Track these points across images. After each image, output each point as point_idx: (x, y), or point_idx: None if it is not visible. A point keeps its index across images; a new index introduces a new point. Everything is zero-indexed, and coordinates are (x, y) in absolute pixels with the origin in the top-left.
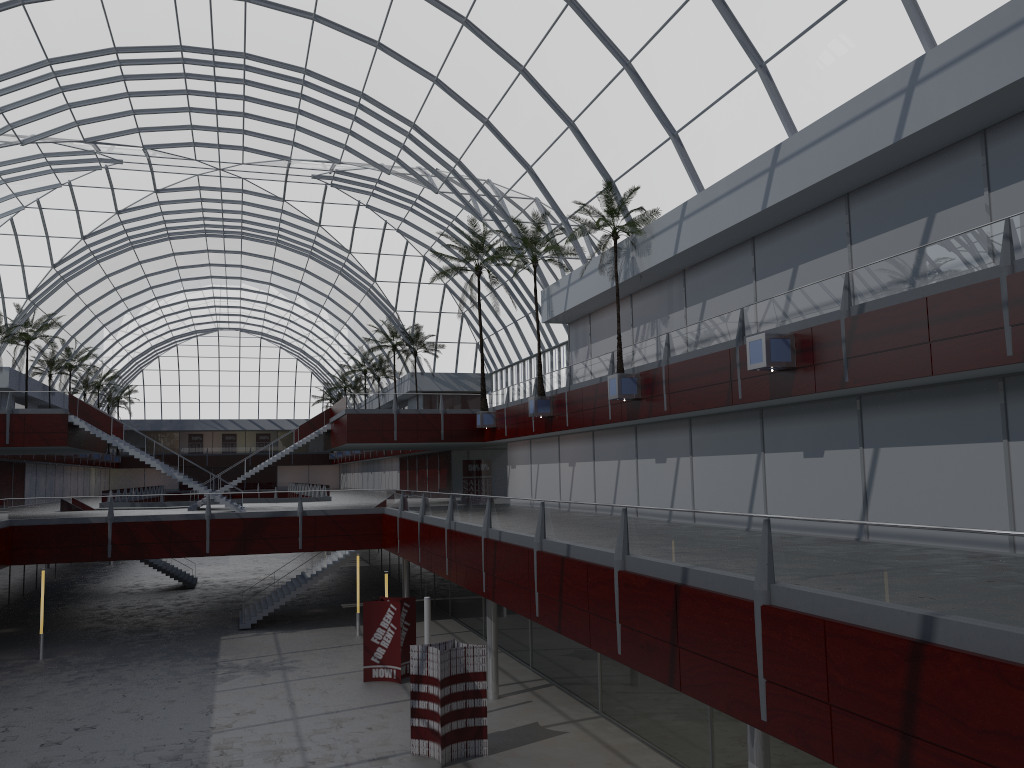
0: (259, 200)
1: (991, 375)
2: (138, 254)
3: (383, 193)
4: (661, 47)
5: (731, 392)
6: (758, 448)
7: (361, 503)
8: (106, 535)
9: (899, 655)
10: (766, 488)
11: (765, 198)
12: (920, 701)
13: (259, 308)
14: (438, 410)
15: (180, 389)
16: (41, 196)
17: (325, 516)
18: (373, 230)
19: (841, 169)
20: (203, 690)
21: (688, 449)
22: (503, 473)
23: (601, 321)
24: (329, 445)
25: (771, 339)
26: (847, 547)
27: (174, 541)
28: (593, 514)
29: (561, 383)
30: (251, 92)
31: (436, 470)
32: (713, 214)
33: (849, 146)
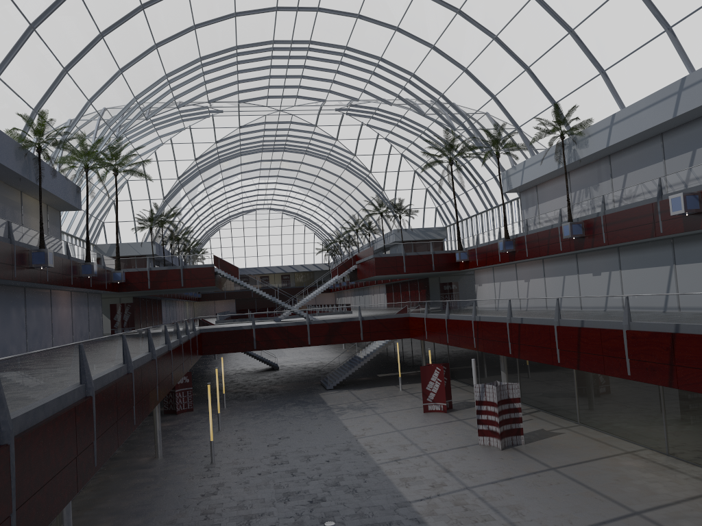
0: (300, 127)
1: None
2: (221, 166)
3: (379, 116)
4: (597, 20)
5: (654, 229)
6: (670, 262)
7: (395, 311)
8: (252, 336)
9: None
10: (677, 286)
11: (675, 110)
12: None
13: (285, 194)
14: (429, 252)
15: (233, 249)
16: (173, 136)
17: (375, 320)
18: (370, 140)
19: None
20: (333, 419)
21: (617, 266)
22: (462, 290)
23: (545, 189)
24: (356, 278)
25: (686, 196)
26: None
27: (290, 338)
28: (600, 302)
29: (520, 230)
30: (309, 63)
31: (416, 291)
32: (636, 121)
33: None
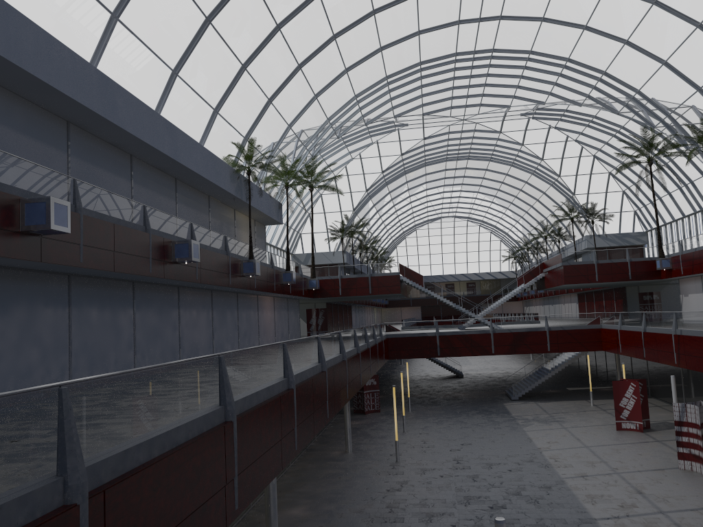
0: (484, 134)
1: None
2: (407, 177)
3: (568, 118)
4: None
5: None
6: None
7: (585, 322)
8: (436, 343)
9: None
10: None
11: None
12: None
13: (470, 202)
14: (625, 259)
15: (418, 257)
16: (361, 151)
17: (563, 330)
18: (558, 143)
19: None
20: (516, 430)
21: None
22: (666, 301)
23: None
24: (543, 286)
25: None
26: None
27: (473, 346)
28: None
29: None
30: (492, 71)
31: (612, 301)
32: None
33: None
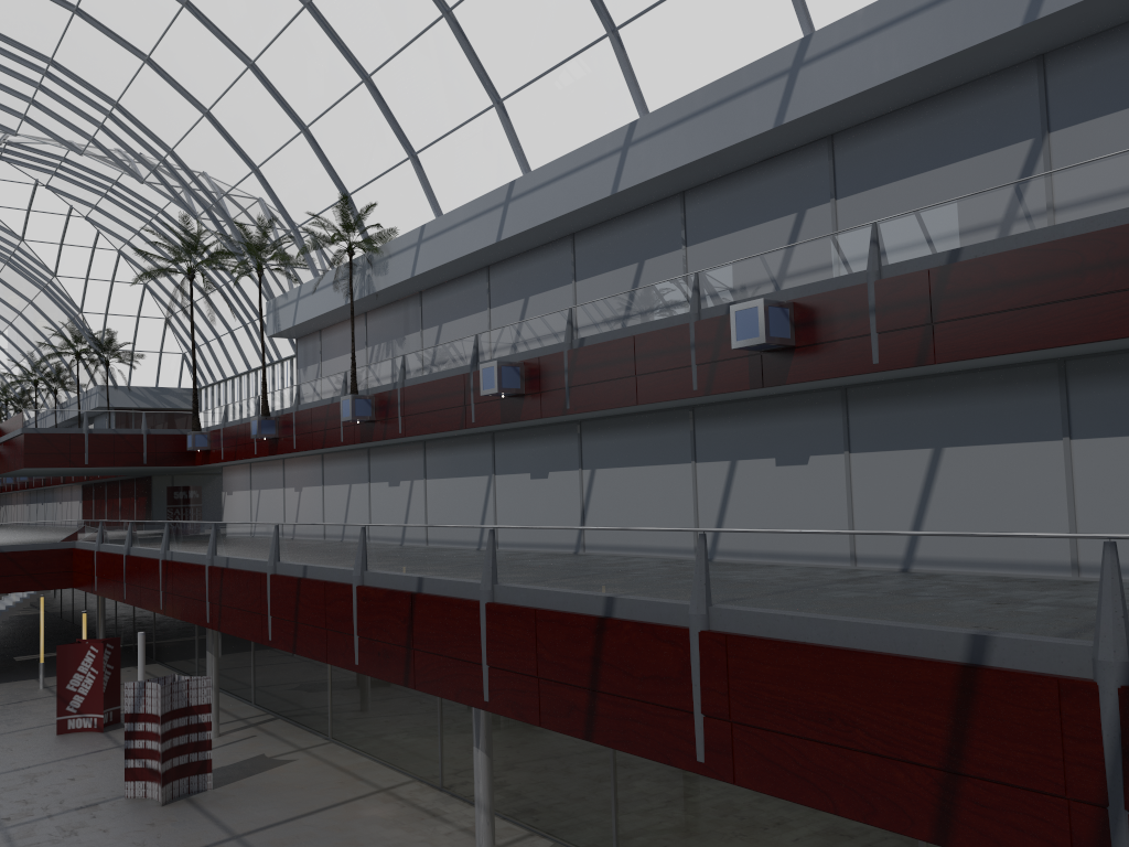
0: None
1: (684, 405)
2: None
3: (70, 174)
4: (402, 67)
5: (465, 416)
6: (490, 470)
7: (46, 537)
8: None
9: (589, 629)
10: (496, 509)
11: (500, 231)
12: (603, 663)
13: None
14: (140, 430)
15: None
16: None
17: None
18: (54, 215)
19: (567, 212)
20: None
21: (422, 472)
22: (215, 501)
23: (333, 338)
24: None
25: (503, 367)
26: (554, 548)
27: None
28: (331, 534)
29: (288, 403)
30: None
31: (132, 499)
32: (451, 240)
33: (574, 192)
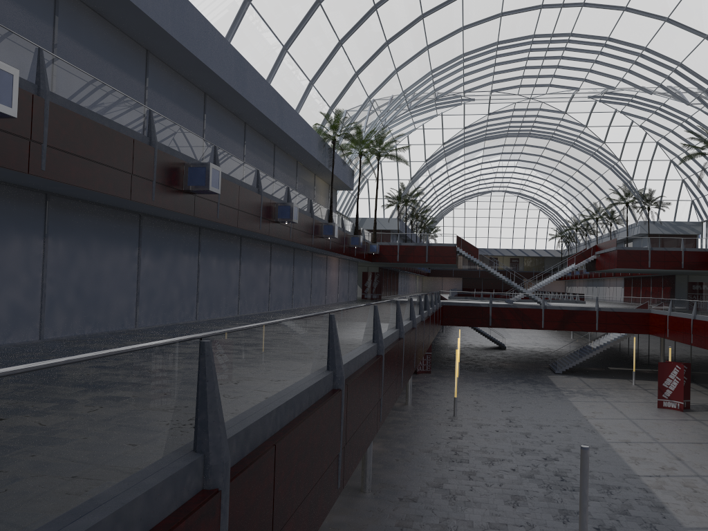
0: (548, 114)
1: None
2: (465, 150)
3: (635, 103)
4: None
5: None
6: None
7: (635, 305)
8: (488, 313)
9: None
10: None
11: None
12: None
13: (523, 178)
14: (679, 248)
15: (464, 229)
16: (425, 122)
17: (612, 312)
18: (622, 127)
19: None
20: (562, 399)
21: None
22: None
23: None
24: (593, 268)
25: None
26: None
27: (524, 319)
28: None
29: None
30: (566, 54)
31: (659, 288)
32: None
33: None
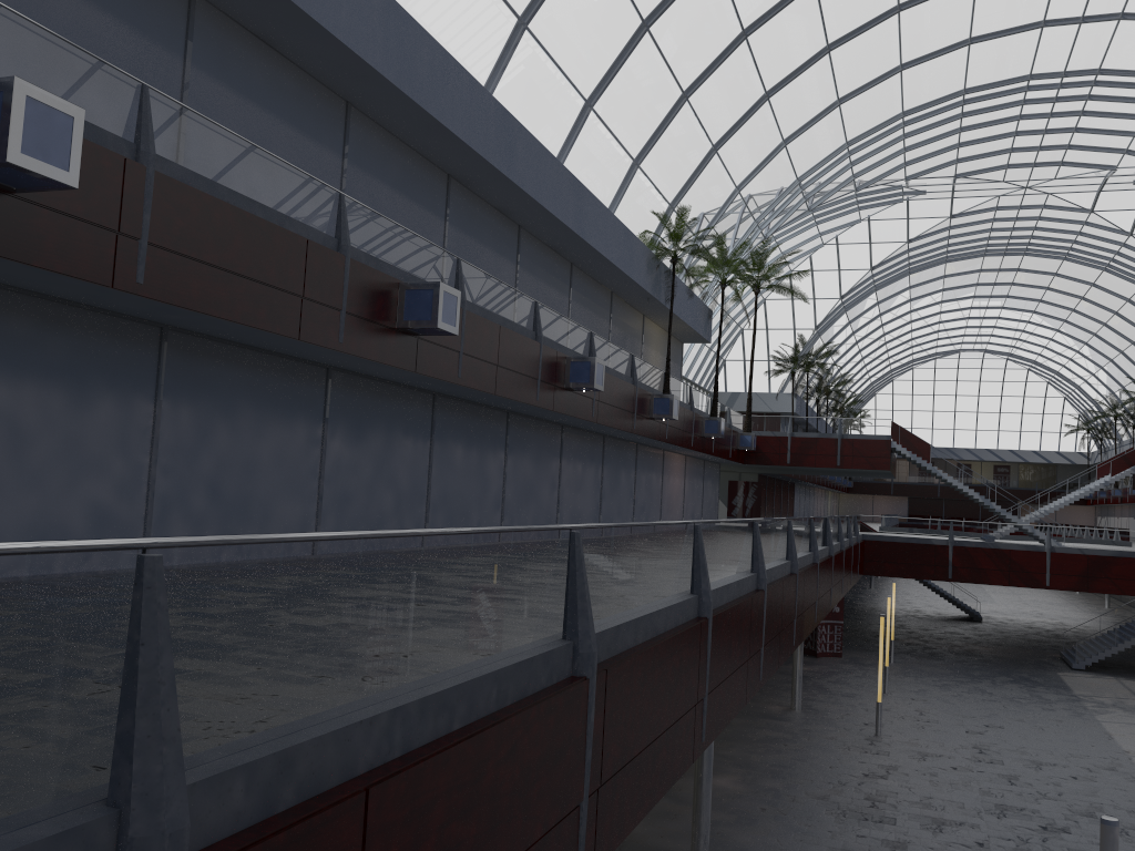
0: (1060, 214)
1: None
2: (911, 279)
3: None
4: None
5: None
6: None
7: None
8: (946, 557)
9: None
10: None
11: None
12: None
13: (1016, 327)
14: None
15: (912, 414)
16: (840, 233)
17: None
18: None
19: None
20: (1083, 717)
21: None
22: None
23: None
24: None
25: None
26: None
27: (1012, 570)
28: None
29: None
30: (1092, 106)
31: None
32: None
33: None
